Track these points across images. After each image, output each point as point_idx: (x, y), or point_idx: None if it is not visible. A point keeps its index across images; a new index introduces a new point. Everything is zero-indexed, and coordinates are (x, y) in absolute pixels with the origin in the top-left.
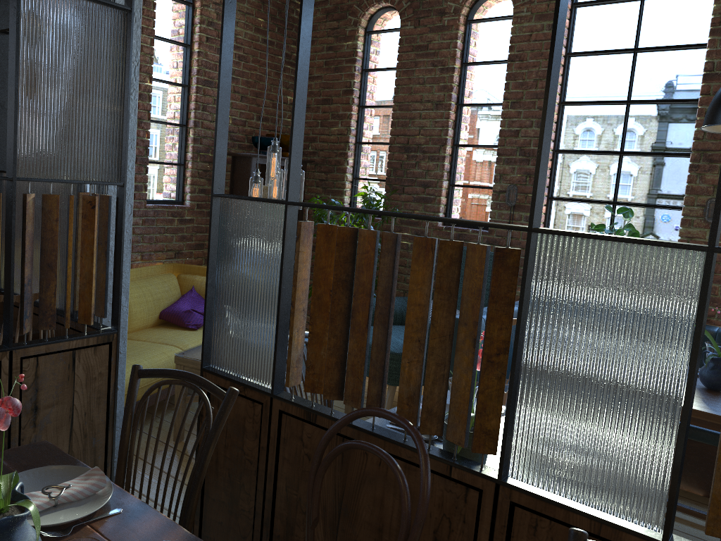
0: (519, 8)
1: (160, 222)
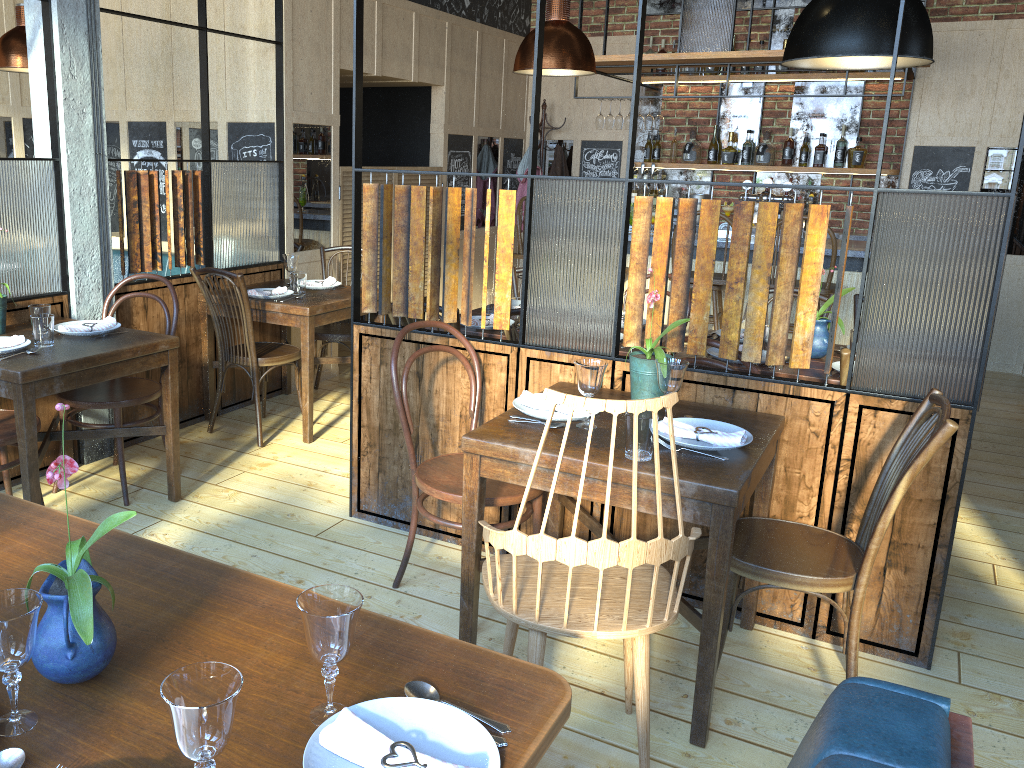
0: None
1: None
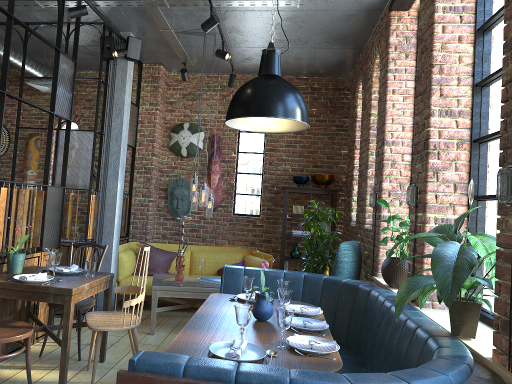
0: (380, 64)
1: (239, 225)
